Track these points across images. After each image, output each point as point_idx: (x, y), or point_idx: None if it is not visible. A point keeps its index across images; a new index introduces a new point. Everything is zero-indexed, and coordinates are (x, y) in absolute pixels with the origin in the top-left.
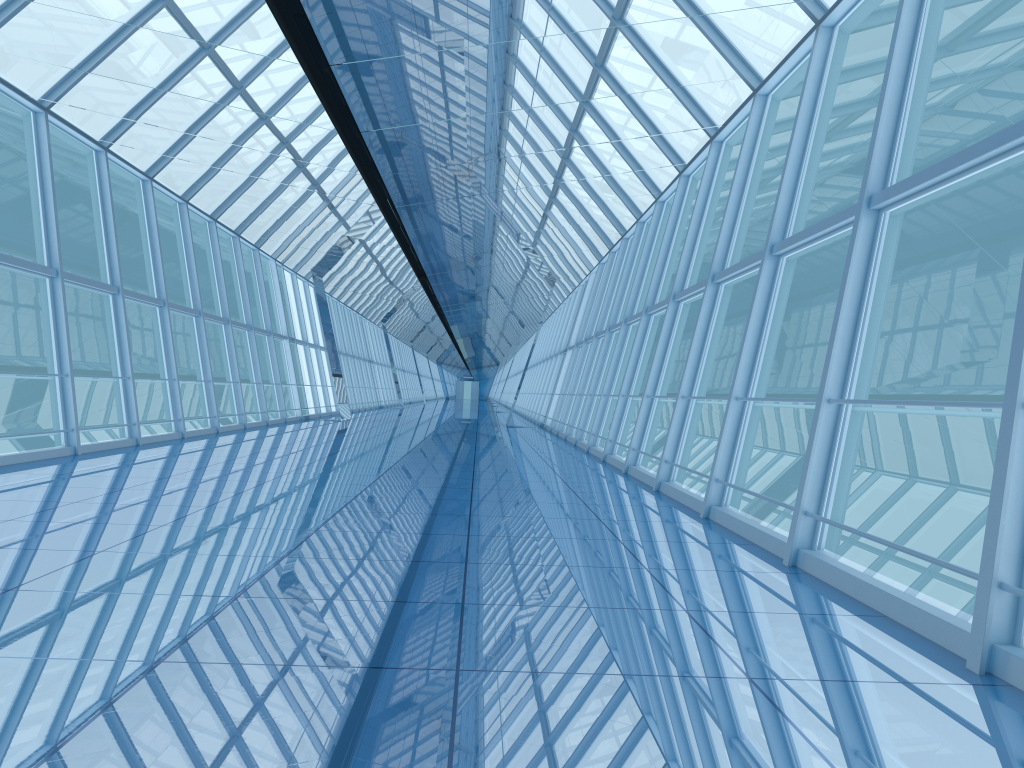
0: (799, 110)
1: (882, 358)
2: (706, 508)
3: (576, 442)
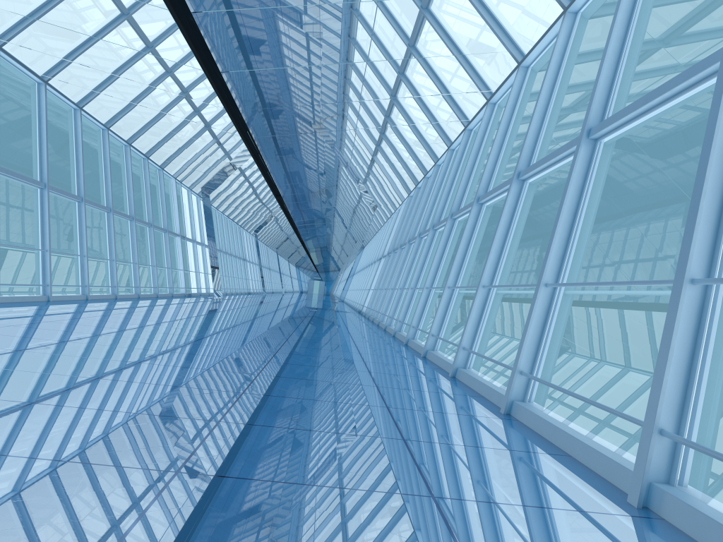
0: (547, 72)
1: (611, 280)
2: (454, 369)
3: (379, 323)
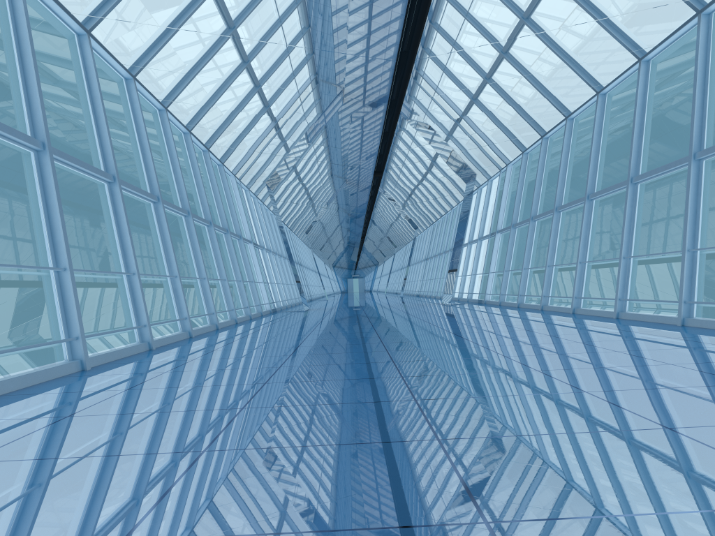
0: None
1: None
2: None
3: (573, 310)
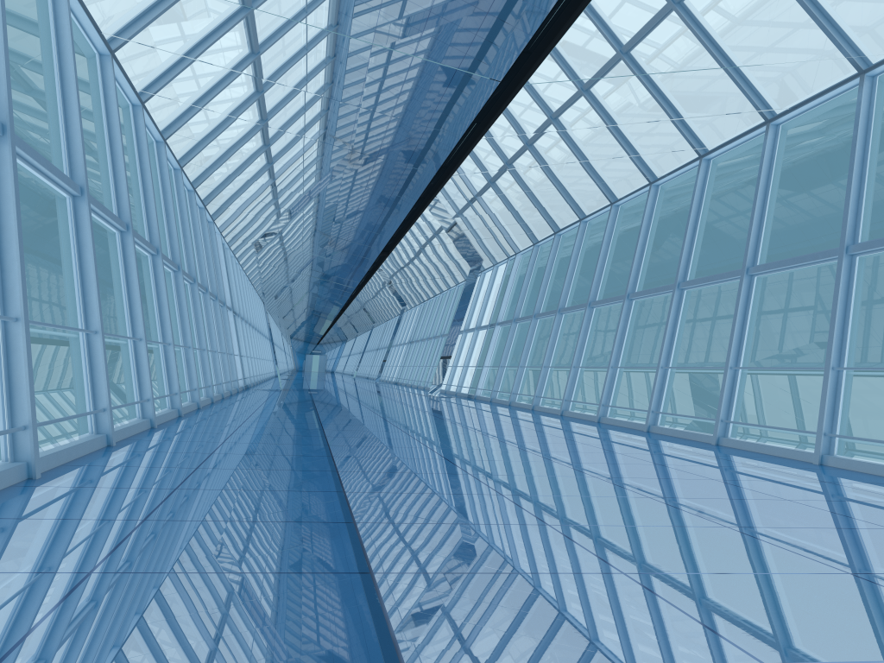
0: None
1: None
2: None
3: (562, 412)
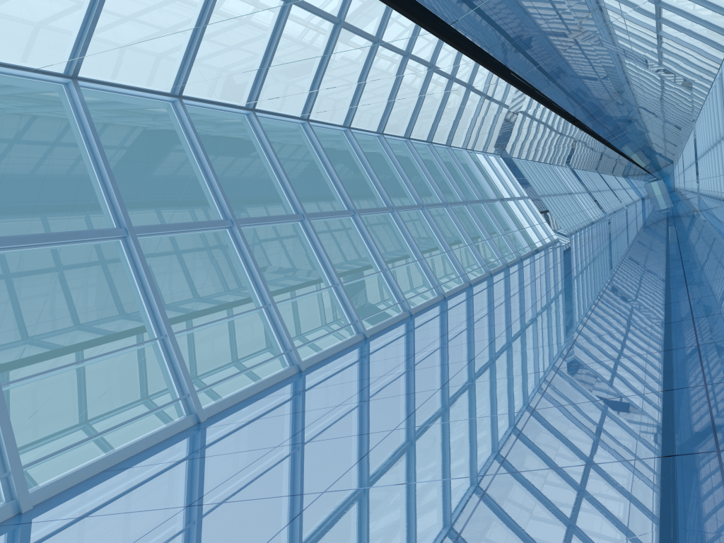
0: None
1: None
2: None
3: None
